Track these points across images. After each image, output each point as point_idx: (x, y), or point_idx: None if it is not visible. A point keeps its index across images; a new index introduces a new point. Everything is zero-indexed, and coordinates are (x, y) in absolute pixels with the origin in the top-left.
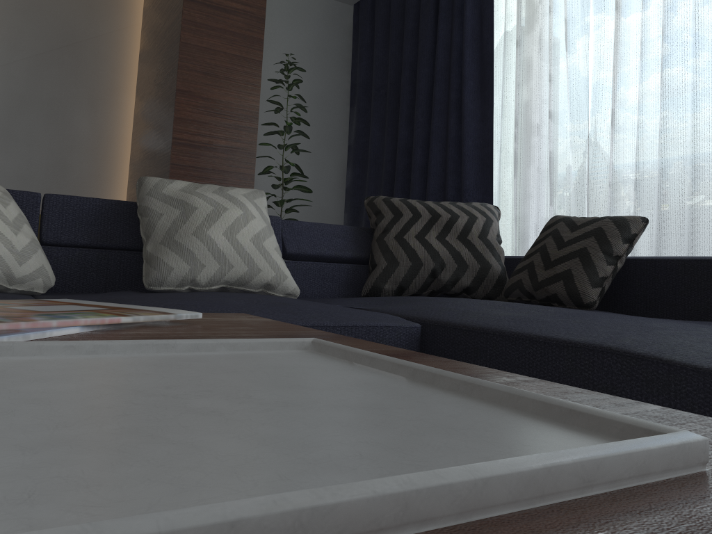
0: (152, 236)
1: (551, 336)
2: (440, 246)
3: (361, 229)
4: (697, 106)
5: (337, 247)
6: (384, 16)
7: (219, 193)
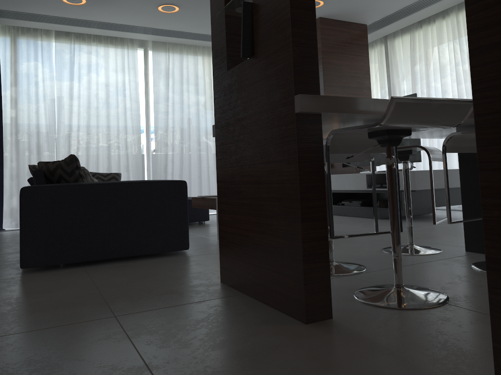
0: None
1: None
2: None
3: None
4: (99, 136)
5: None
6: None
7: None
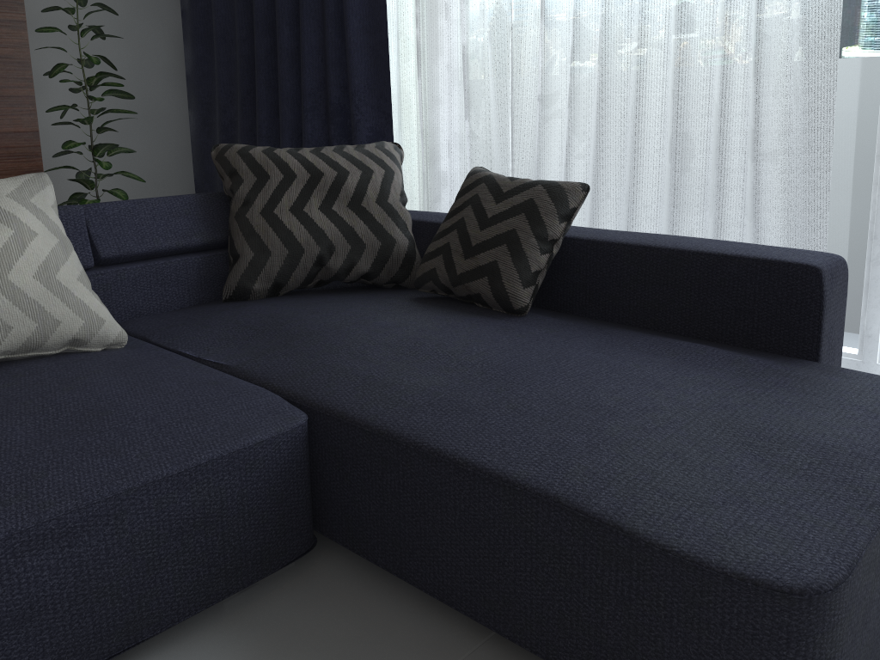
0: None
1: (483, 465)
2: (326, 221)
3: (212, 196)
4: None
5: (179, 234)
6: None
7: None
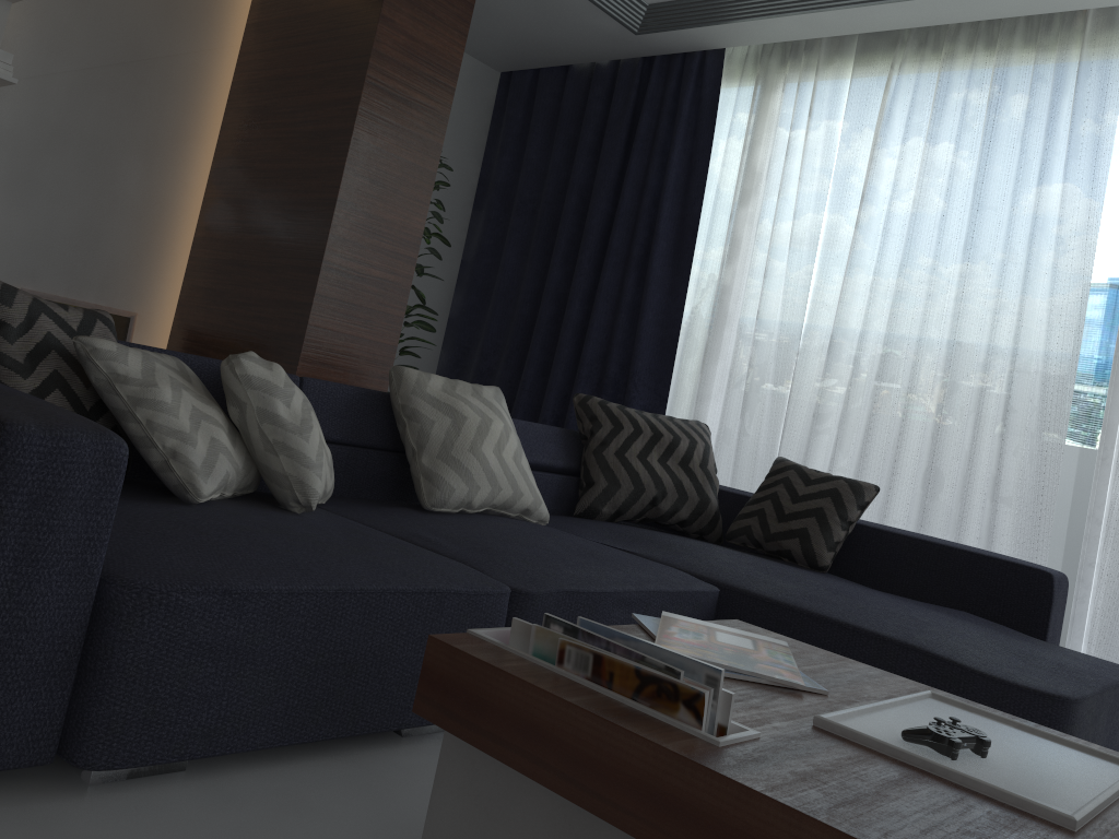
0: (427, 447)
1: (859, 626)
2: (663, 472)
3: (569, 432)
4: (919, 360)
5: (550, 455)
6: (549, 108)
7: (478, 397)
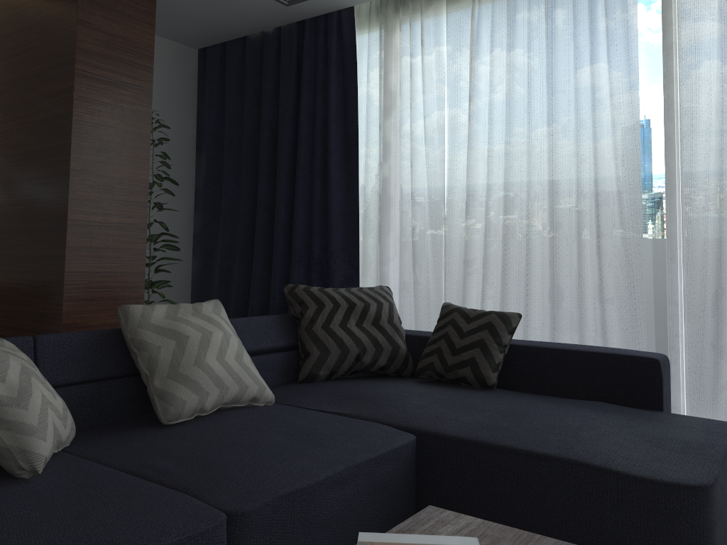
0: (157, 371)
1: (530, 450)
2: (361, 333)
3: (285, 316)
4: (531, 209)
5: (272, 339)
6: (237, 69)
7: (198, 315)
